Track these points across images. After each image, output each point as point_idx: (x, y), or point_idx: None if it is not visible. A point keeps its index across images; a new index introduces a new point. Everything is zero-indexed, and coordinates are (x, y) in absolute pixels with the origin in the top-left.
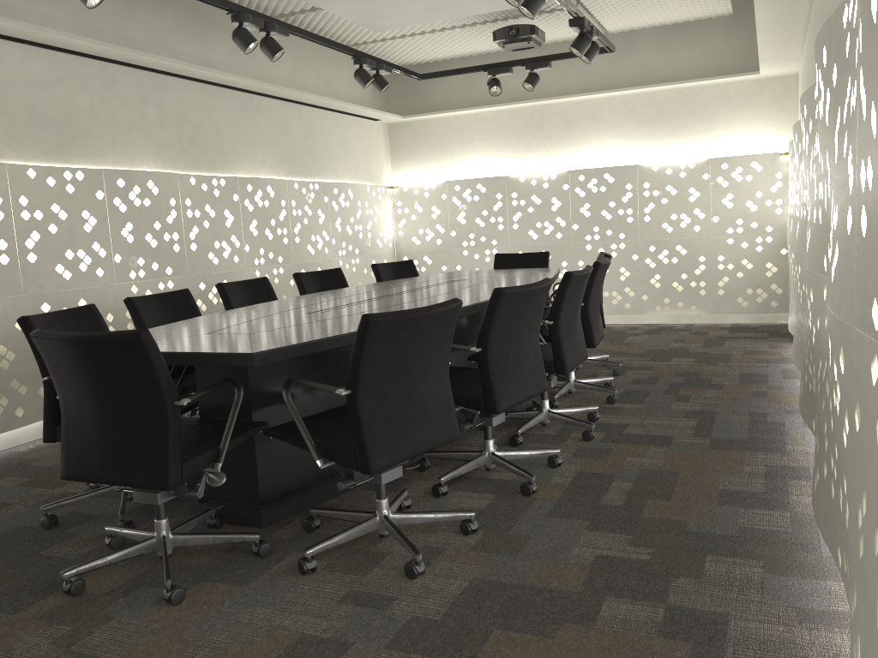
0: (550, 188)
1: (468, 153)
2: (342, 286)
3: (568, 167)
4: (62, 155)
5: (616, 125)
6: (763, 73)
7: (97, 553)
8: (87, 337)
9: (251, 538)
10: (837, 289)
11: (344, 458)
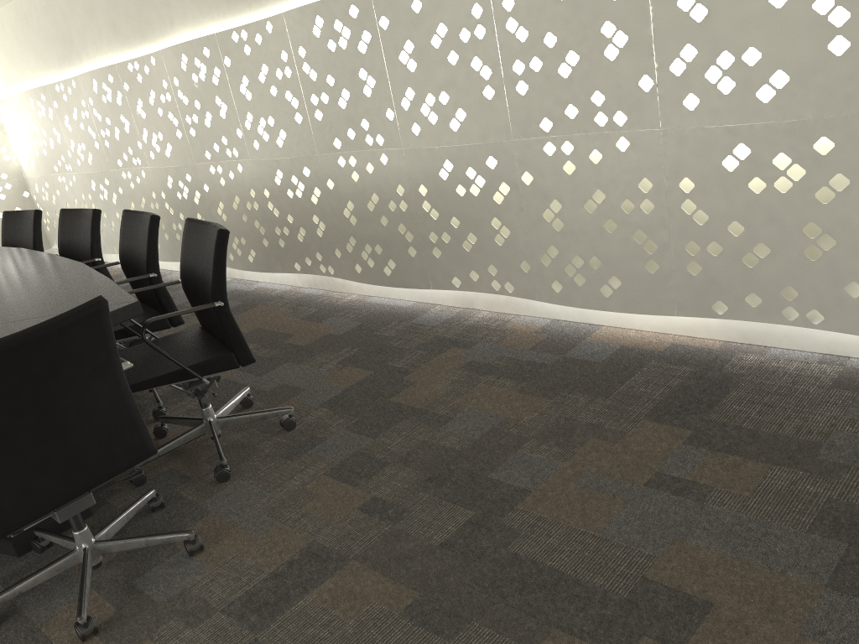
0: None
1: None
2: None
3: None
4: None
5: None
6: None
7: None
8: (44, 329)
9: (152, 495)
10: (474, 130)
11: (224, 364)
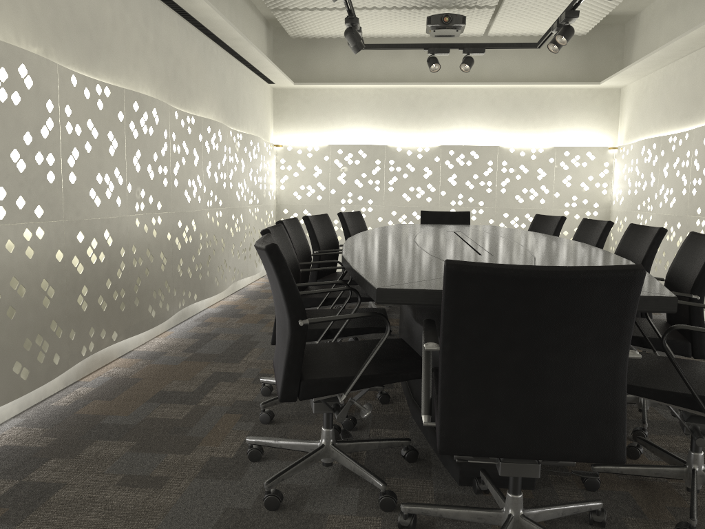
0: (424, 159)
1: (348, 122)
2: (331, 231)
3: (437, 143)
4: (91, 66)
5: (479, 112)
6: (603, 84)
7: None
8: (568, 273)
9: (596, 506)
10: None
11: None
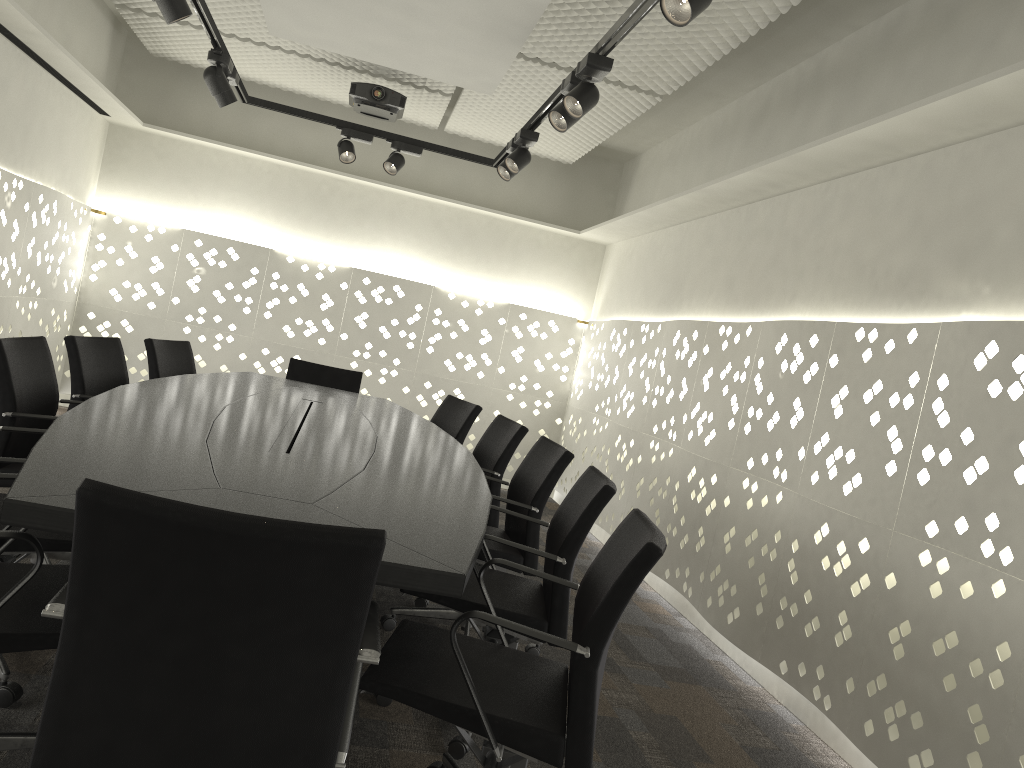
0: (325, 282)
1: (221, 203)
2: (120, 367)
3: (349, 262)
4: None
5: (417, 233)
6: (583, 234)
7: None
8: (266, 530)
9: None
10: None
11: (541, 747)
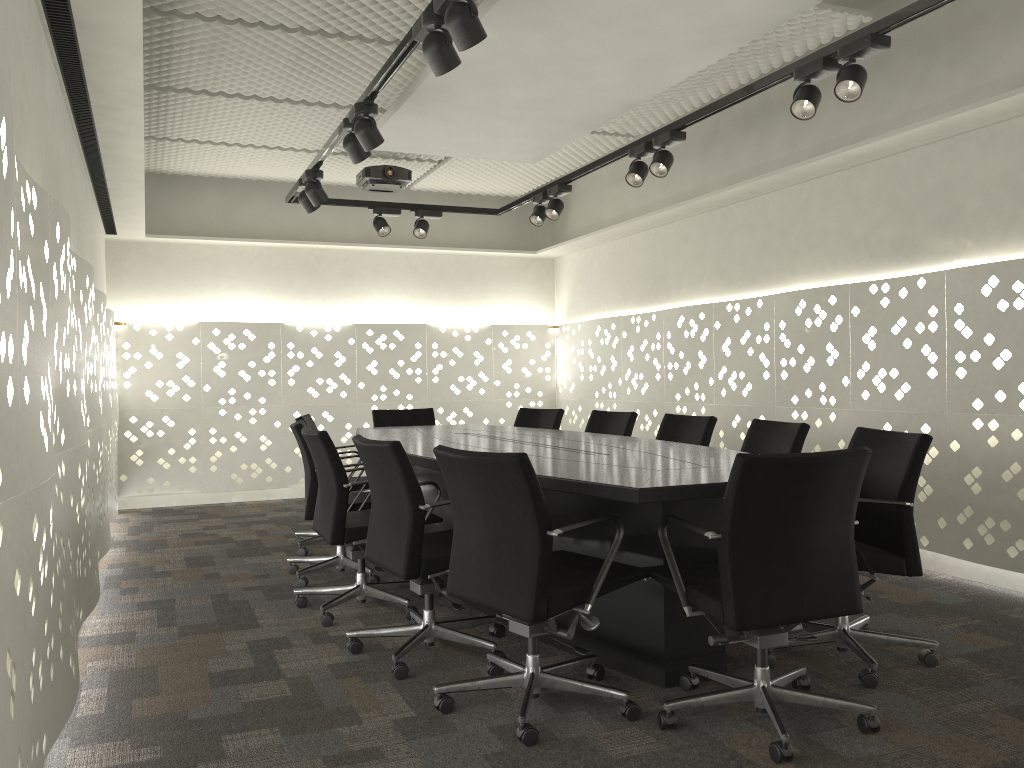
0: (334, 341)
1: (224, 291)
2: None
3: (347, 320)
4: None
5: (399, 281)
6: (540, 253)
7: (668, 737)
8: (830, 457)
9: (803, 671)
10: None
11: (893, 566)
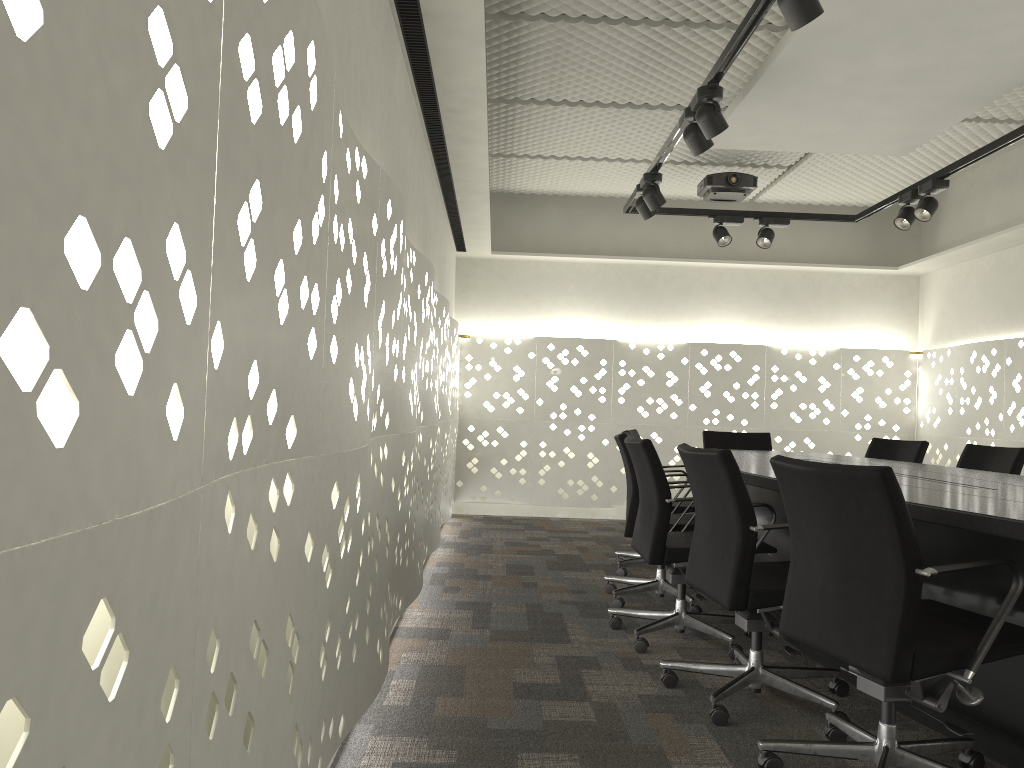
0: (666, 360)
1: (560, 307)
2: None
3: (681, 339)
4: None
5: (738, 300)
6: (902, 269)
7: None
8: None
9: None
10: None
11: None
